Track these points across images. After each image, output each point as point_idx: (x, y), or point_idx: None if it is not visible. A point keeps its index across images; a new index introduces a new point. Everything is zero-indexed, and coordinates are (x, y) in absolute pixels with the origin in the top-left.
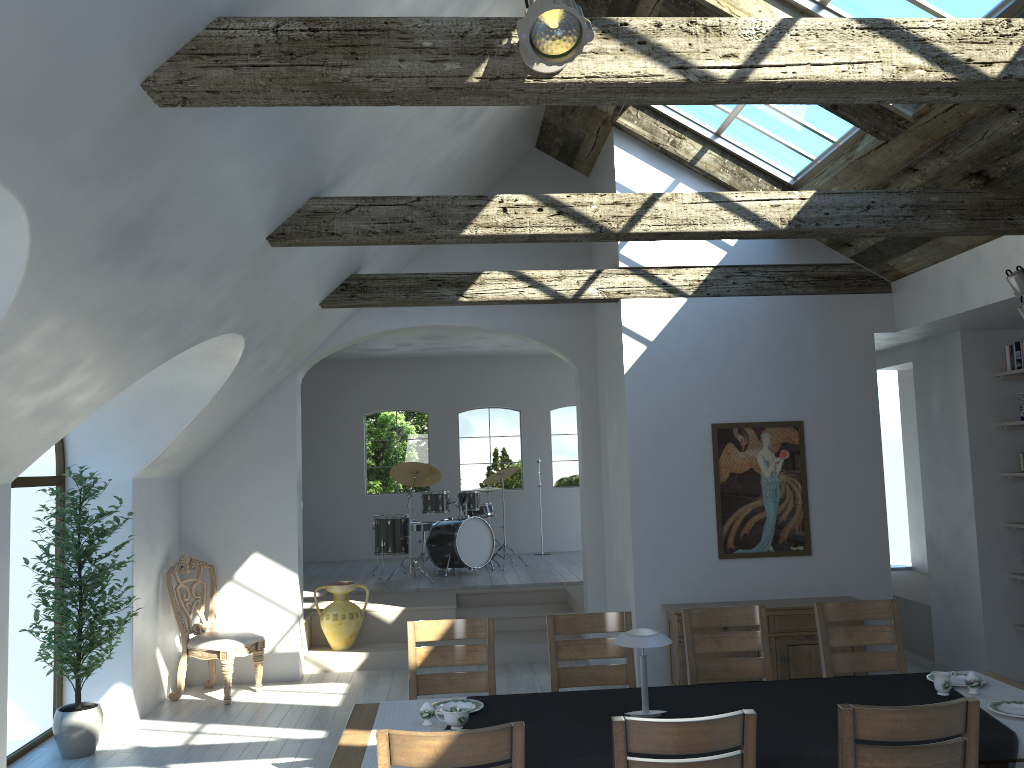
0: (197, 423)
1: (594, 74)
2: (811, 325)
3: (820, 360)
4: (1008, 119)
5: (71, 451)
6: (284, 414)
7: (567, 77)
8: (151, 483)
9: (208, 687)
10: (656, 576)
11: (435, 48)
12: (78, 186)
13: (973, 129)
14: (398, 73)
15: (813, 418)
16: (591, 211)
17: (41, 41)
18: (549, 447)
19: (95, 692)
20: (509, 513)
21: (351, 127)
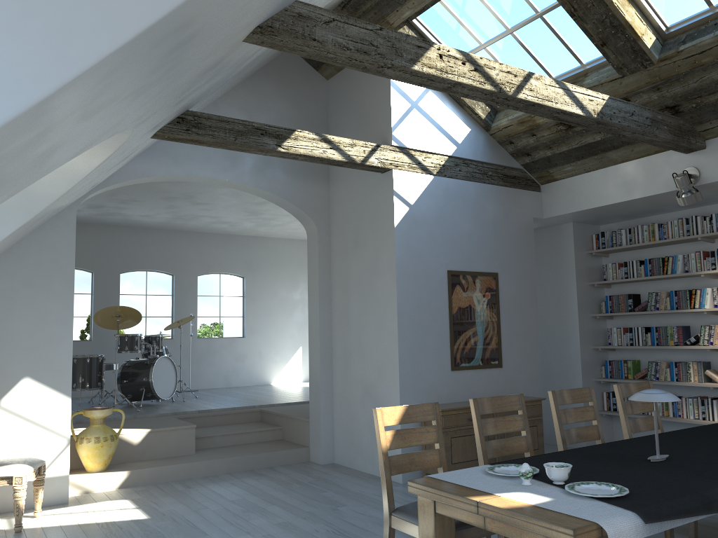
0: (14, 234)
1: None
2: (502, 207)
3: (506, 232)
4: None
5: None
6: (63, 242)
7: None
8: None
9: None
10: (413, 384)
11: None
12: None
13: (695, 74)
14: None
15: (503, 271)
16: (494, 74)
17: None
18: (196, 305)
19: None
20: None
21: None
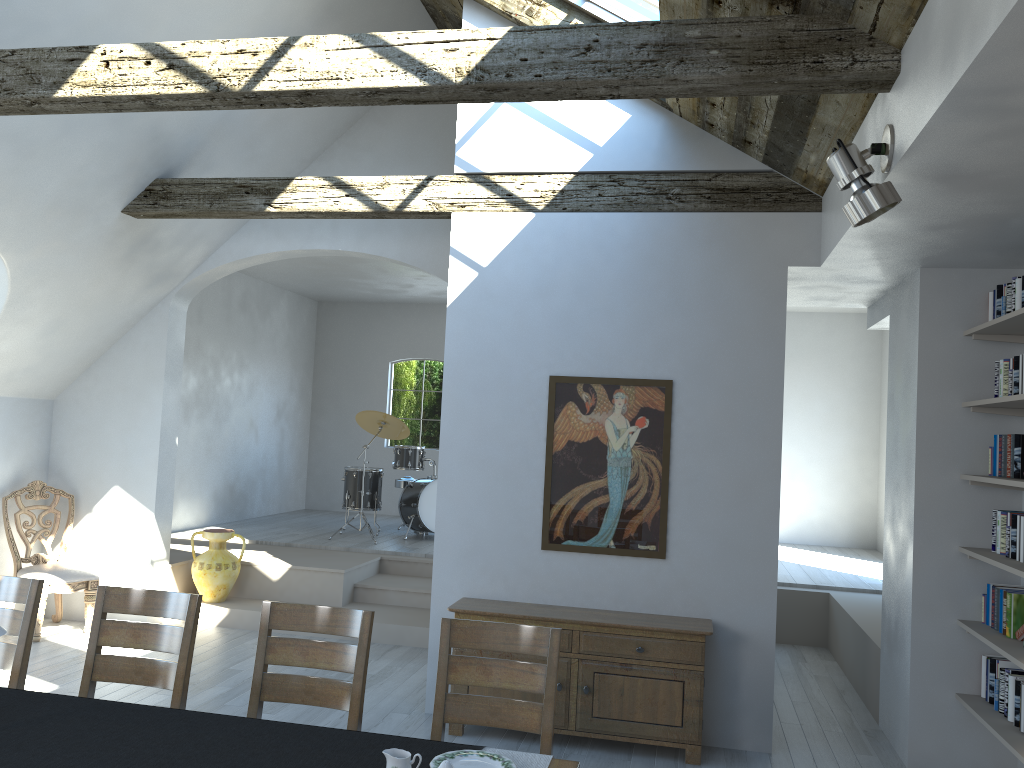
0: (7, 339)
1: None
2: (698, 253)
3: (706, 301)
4: None
5: None
6: (155, 341)
7: None
8: None
9: (54, 621)
10: (461, 561)
11: None
12: None
13: None
14: None
15: (688, 378)
16: (209, 63)
17: None
18: None
19: None
20: None
21: None
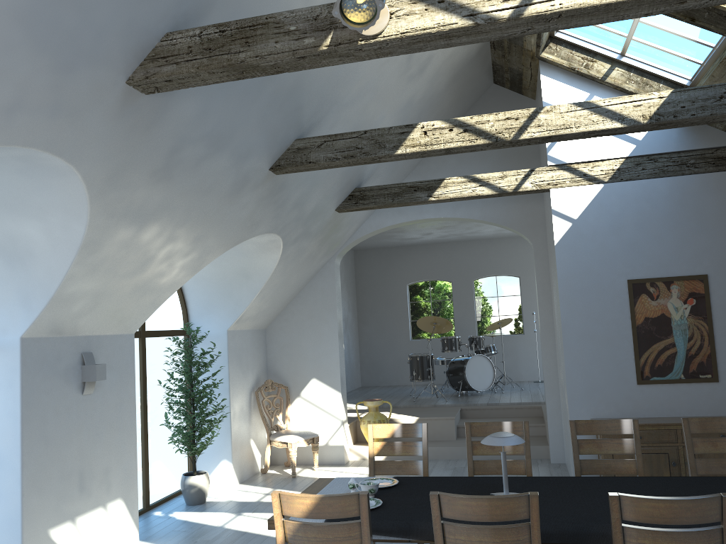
0: (264, 294)
1: (406, 30)
2: (712, 197)
3: (721, 225)
4: None
5: (191, 314)
6: (327, 286)
7: (387, 35)
8: (242, 333)
9: (287, 466)
10: (585, 397)
11: (298, 30)
12: (106, 150)
13: None
14: (274, 51)
15: (716, 272)
16: (488, 127)
17: (43, 66)
18: None
19: (211, 465)
20: (514, 352)
21: (310, 89)
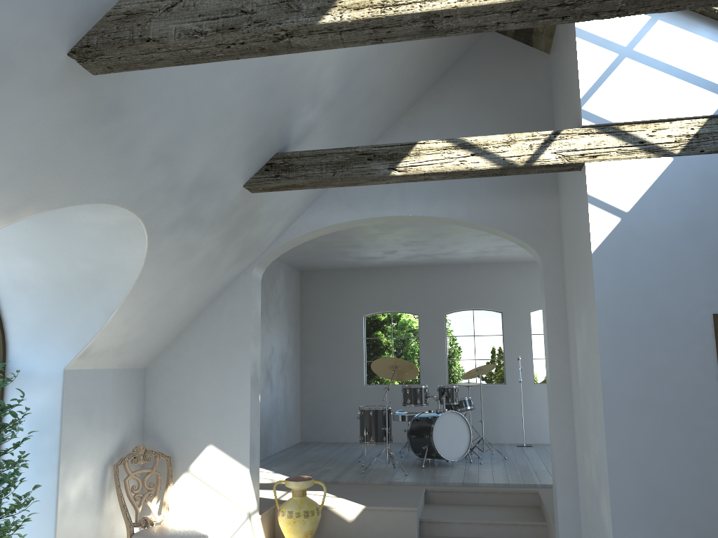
0: (128, 314)
1: None
2: None
3: None
4: None
5: (11, 341)
6: (240, 308)
7: None
8: (96, 374)
9: None
10: (642, 511)
11: None
12: None
13: None
14: None
15: None
16: None
17: None
18: (529, 346)
19: None
20: (492, 406)
21: None
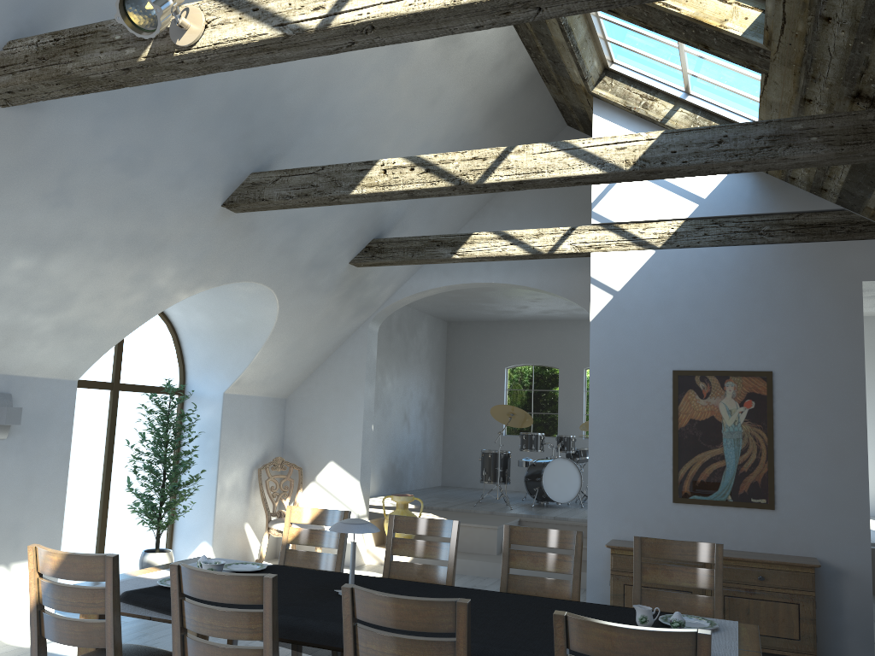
0: (268, 355)
1: (219, 41)
2: (787, 274)
3: (796, 310)
4: (834, 30)
5: (189, 371)
6: (358, 354)
7: (201, 47)
8: (246, 399)
9: None
10: (609, 512)
11: (122, 39)
12: None
13: (817, 47)
14: (98, 62)
15: (784, 369)
16: (453, 167)
17: None
18: None
19: (190, 546)
20: None
21: (253, 115)
